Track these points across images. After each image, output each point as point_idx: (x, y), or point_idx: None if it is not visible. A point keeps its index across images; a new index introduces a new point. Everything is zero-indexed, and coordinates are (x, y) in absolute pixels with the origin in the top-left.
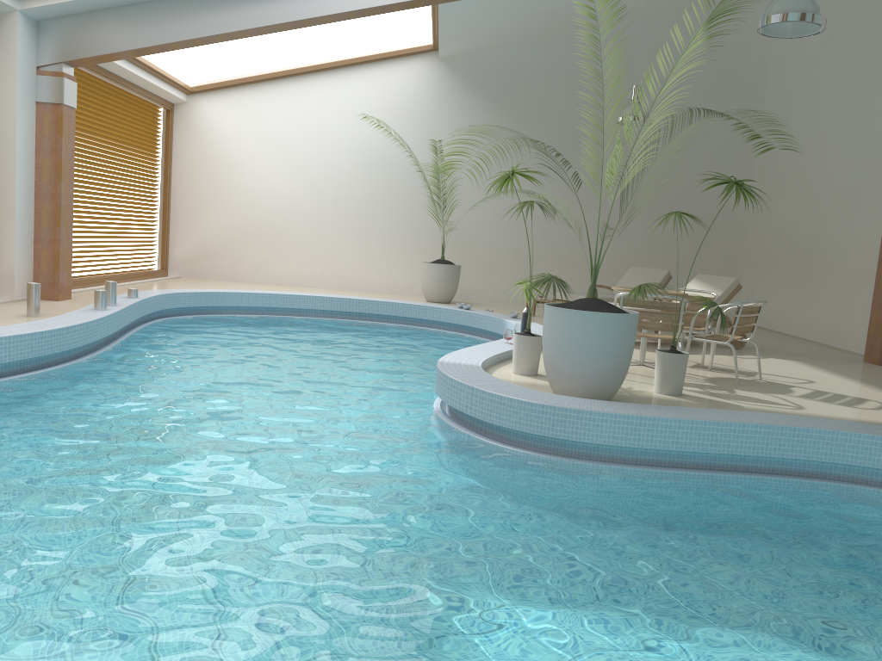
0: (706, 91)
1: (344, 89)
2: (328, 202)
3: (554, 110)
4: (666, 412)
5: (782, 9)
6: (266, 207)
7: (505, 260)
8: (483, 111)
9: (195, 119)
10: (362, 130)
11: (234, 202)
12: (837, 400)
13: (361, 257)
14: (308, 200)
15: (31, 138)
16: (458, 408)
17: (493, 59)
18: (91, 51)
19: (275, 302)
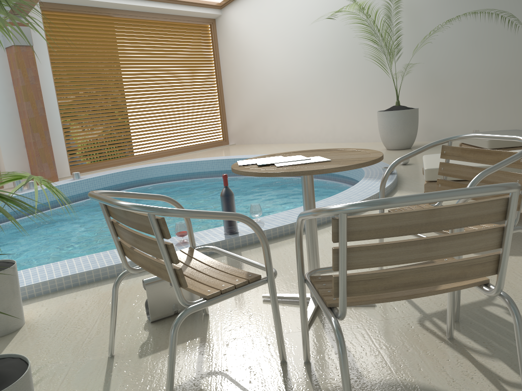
0: None
1: None
2: (317, 68)
3: None
4: None
5: None
6: (277, 83)
7: (486, 93)
8: None
9: (227, 26)
10: None
11: (257, 83)
12: None
13: (348, 112)
14: (303, 70)
15: (5, 75)
16: None
17: None
18: None
19: (228, 166)
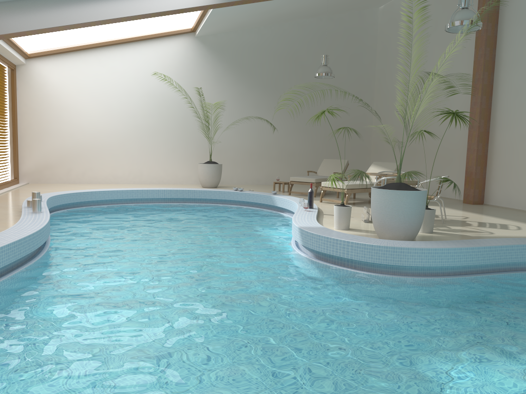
0: (346, 58)
1: (135, 56)
2: (130, 128)
3: (265, 69)
4: (461, 244)
5: (462, 18)
6: (88, 133)
7: (242, 159)
8: (224, 69)
9: (32, 75)
10: (149, 82)
11: (65, 131)
12: (496, 226)
13: (154, 162)
14: (116, 127)
15: None
16: (335, 254)
17: (228, 38)
18: (0, 30)
19: (116, 196)
